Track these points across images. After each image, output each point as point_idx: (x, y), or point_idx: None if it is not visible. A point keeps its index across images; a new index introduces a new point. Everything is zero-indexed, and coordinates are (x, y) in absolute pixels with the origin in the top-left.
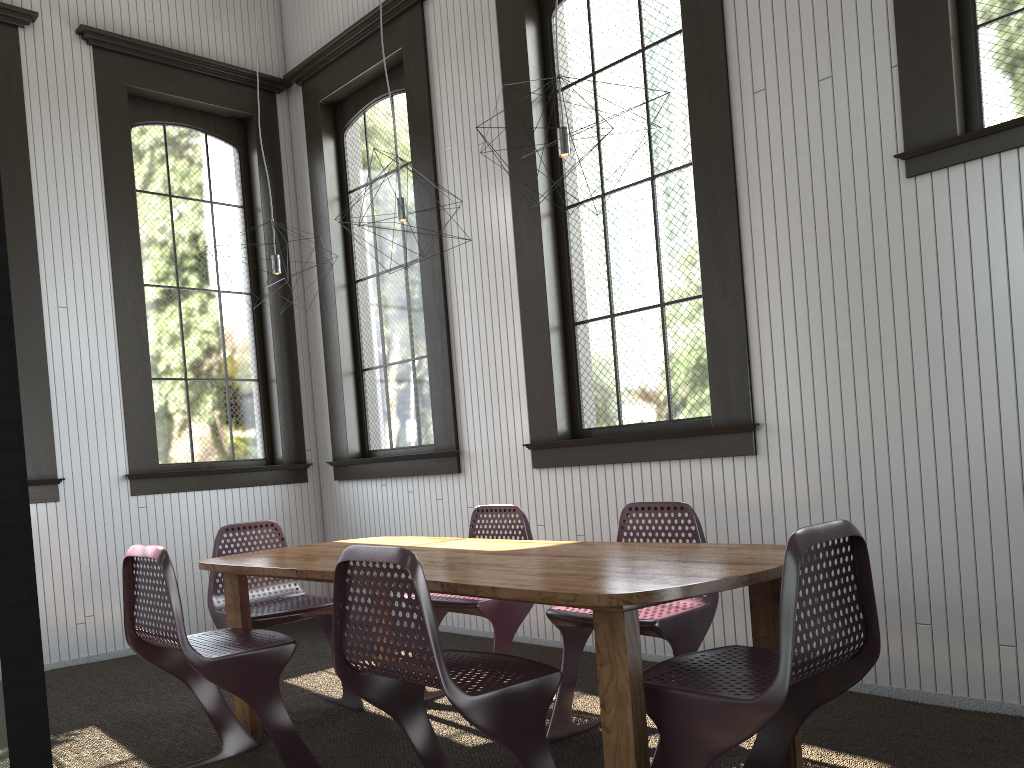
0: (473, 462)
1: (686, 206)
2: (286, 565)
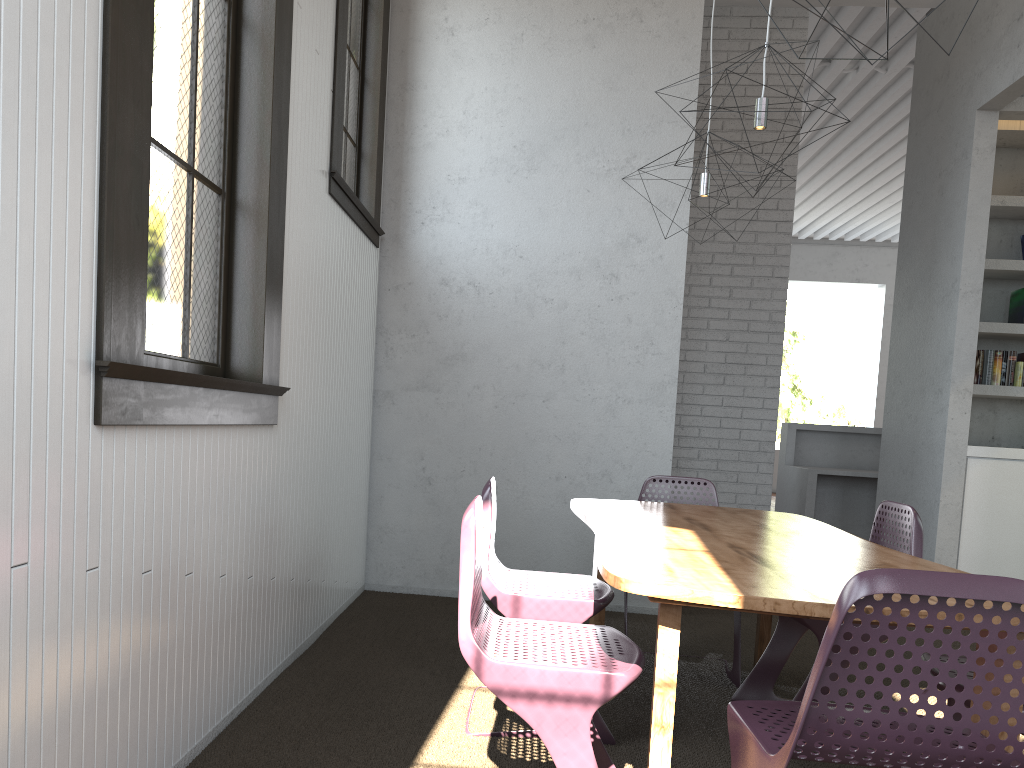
0: None
1: (215, 46)
2: (930, 566)
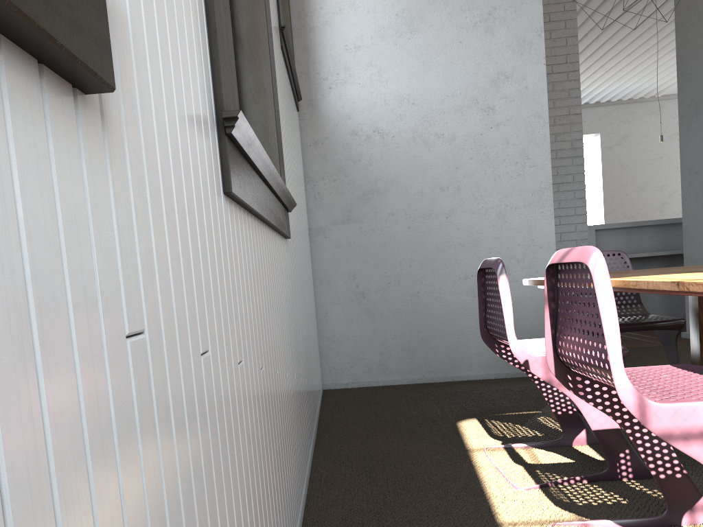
0: (126, 72)
1: None
2: None
